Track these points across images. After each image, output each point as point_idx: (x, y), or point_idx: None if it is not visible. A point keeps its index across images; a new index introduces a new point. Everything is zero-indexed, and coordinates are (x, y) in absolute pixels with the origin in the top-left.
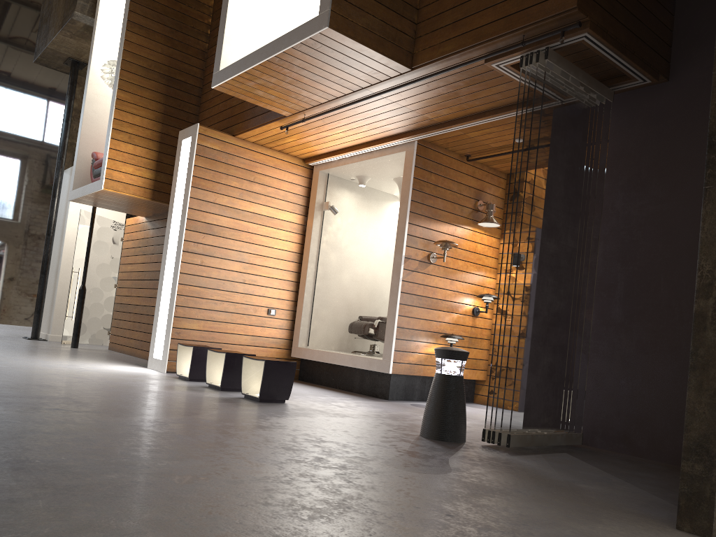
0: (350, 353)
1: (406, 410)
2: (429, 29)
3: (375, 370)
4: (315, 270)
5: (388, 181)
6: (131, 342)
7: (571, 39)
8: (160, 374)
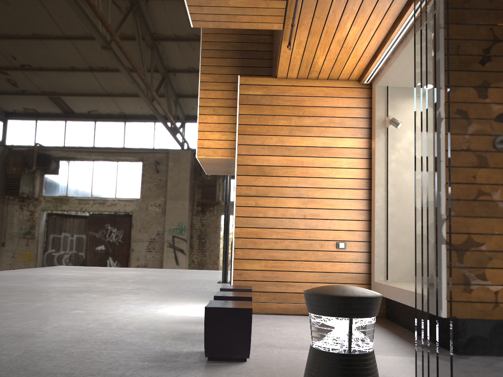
0: None
1: None
2: None
3: None
4: (386, 194)
5: None
6: None
7: None
8: None
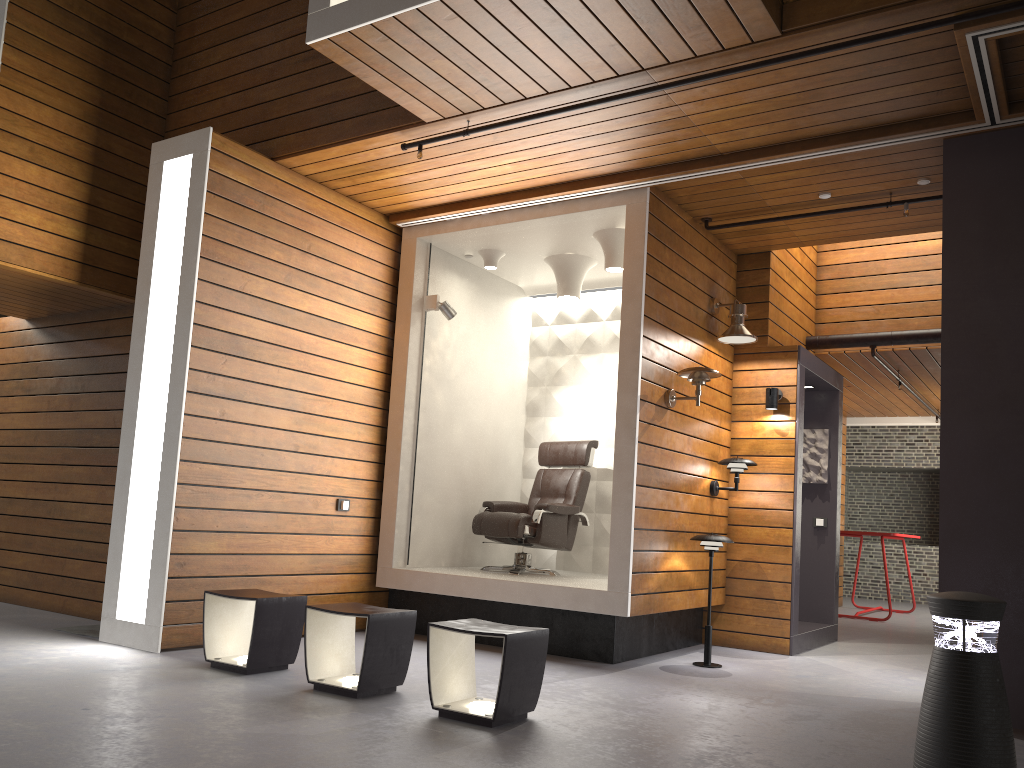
0: (495, 574)
1: (699, 690)
2: None
3: (591, 610)
4: (415, 422)
5: (533, 261)
6: (7, 576)
7: None
8: (158, 660)
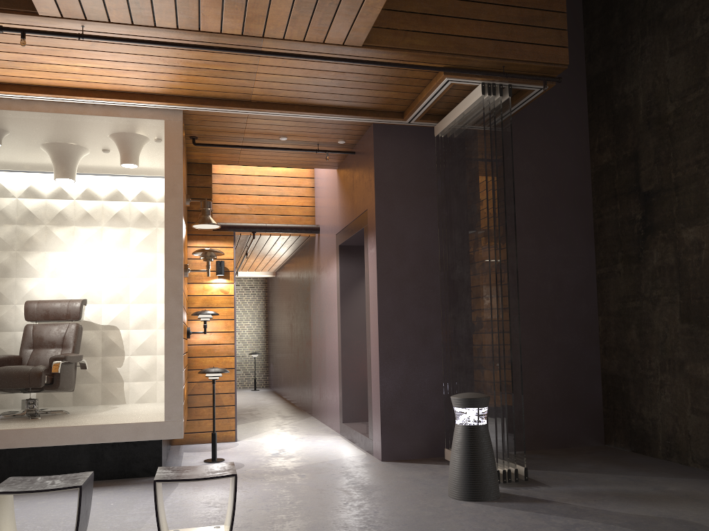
0: (23, 421)
1: (255, 480)
2: (385, 5)
3: (151, 438)
4: None
5: (30, 143)
6: None
7: (532, 86)
8: None
